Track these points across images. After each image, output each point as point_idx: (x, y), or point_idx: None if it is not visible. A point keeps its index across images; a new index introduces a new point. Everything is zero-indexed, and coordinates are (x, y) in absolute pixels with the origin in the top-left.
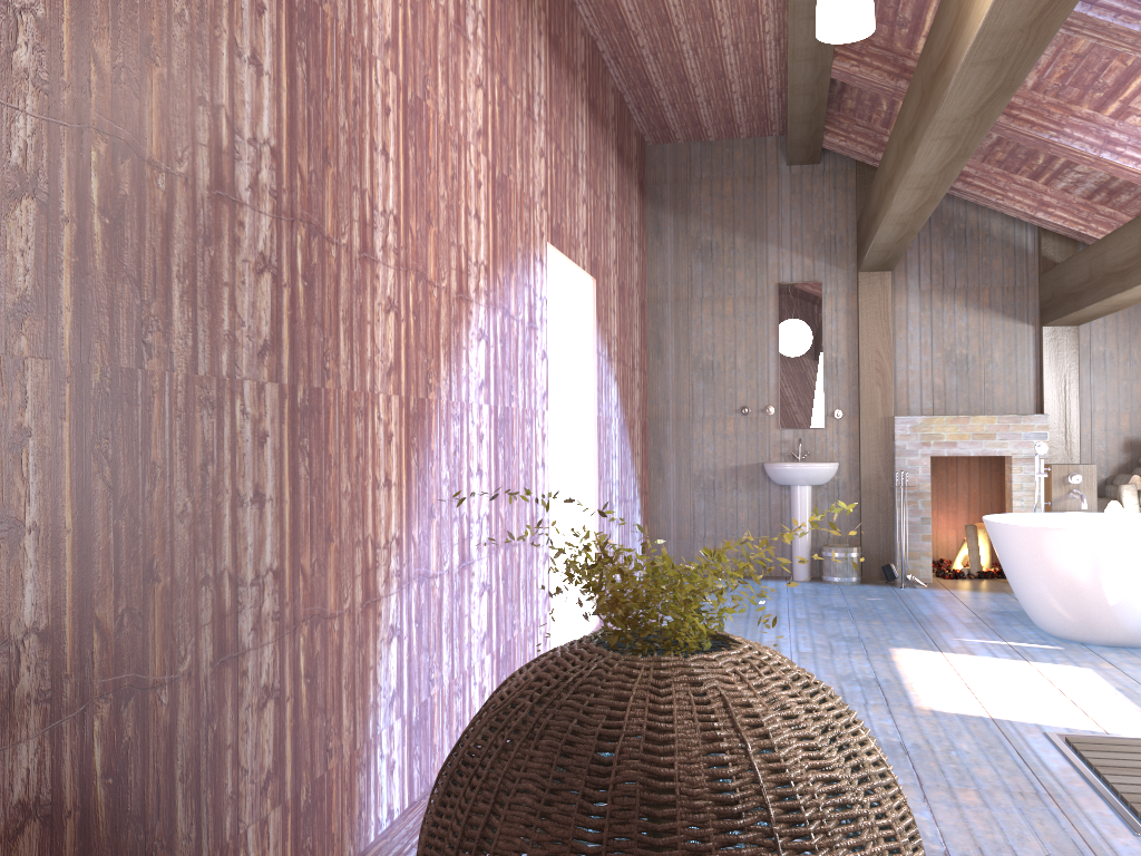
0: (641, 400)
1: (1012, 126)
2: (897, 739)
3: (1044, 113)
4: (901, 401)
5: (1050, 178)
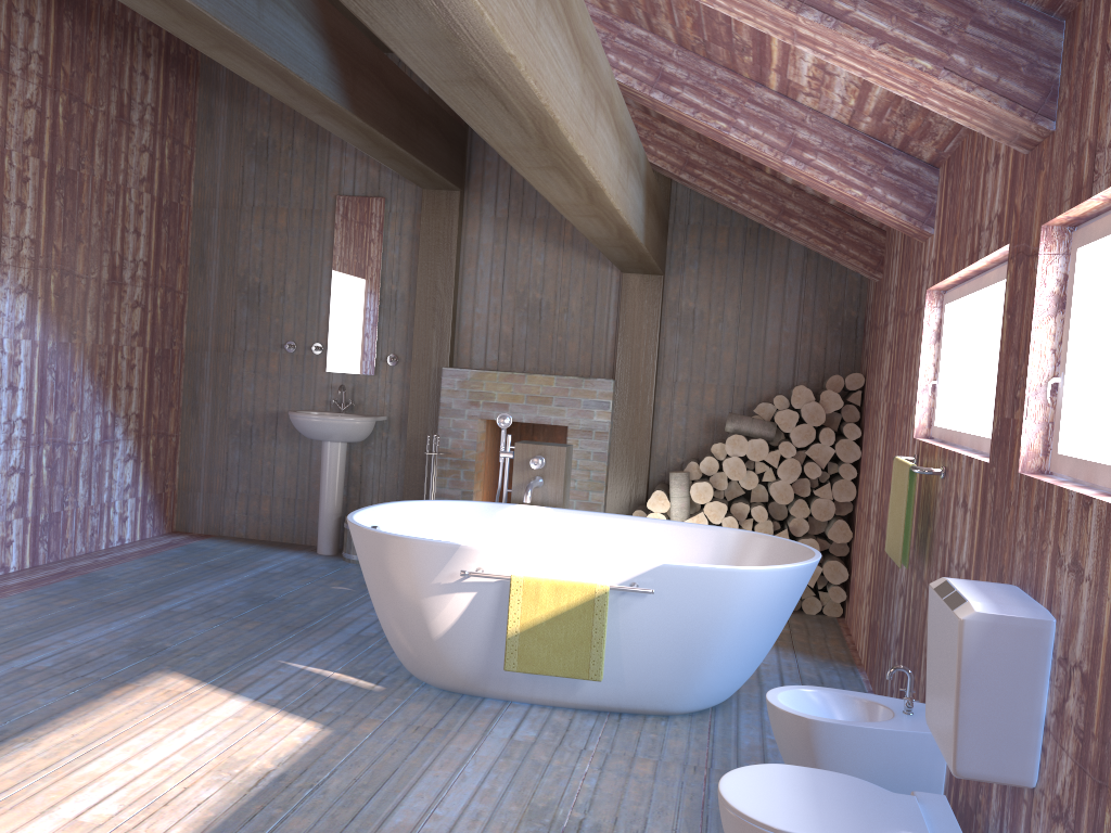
0: (151, 323)
1: None
2: None
3: None
4: (465, 350)
5: None
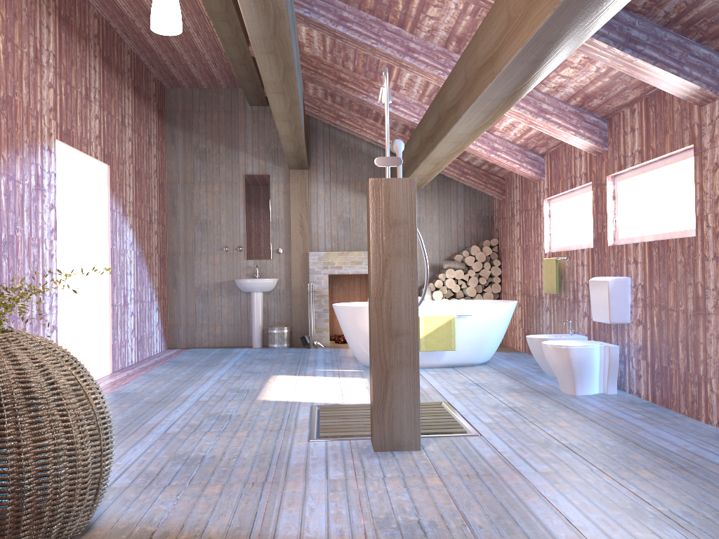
0: (159, 242)
1: (344, 90)
2: (231, 413)
3: (360, 84)
4: (315, 244)
5: (382, 121)
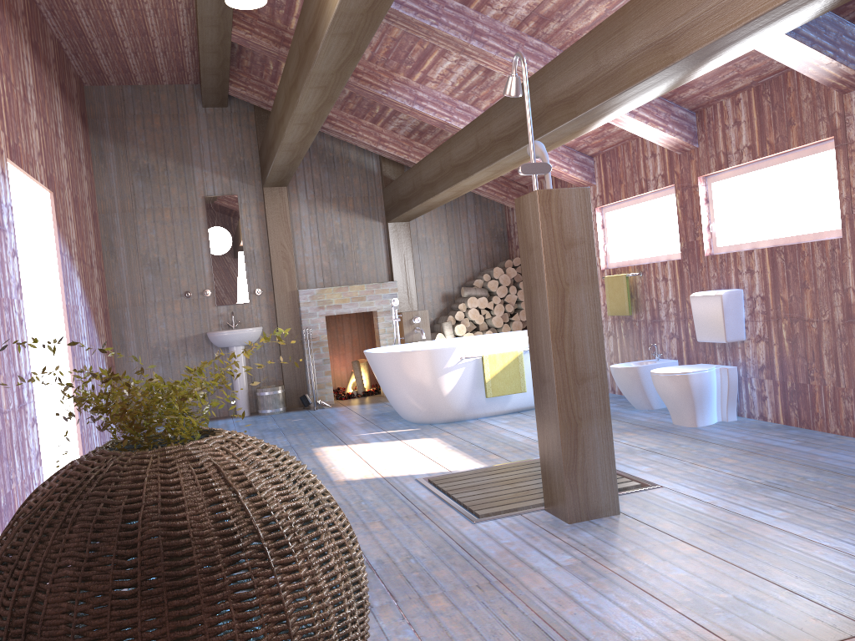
0: (101, 292)
1: (358, 84)
2: None
3: (377, 77)
4: (302, 279)
5: (384, 123)
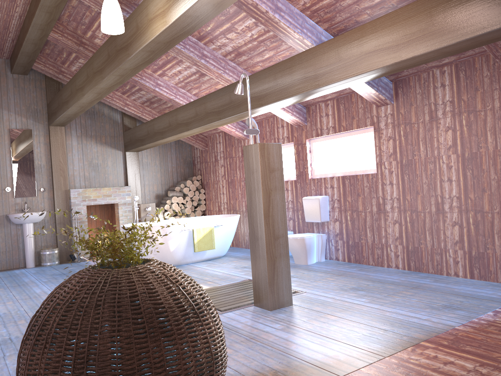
0: None
1: None
2: None
3: None
4: (72, 183)
5: (129, 95)
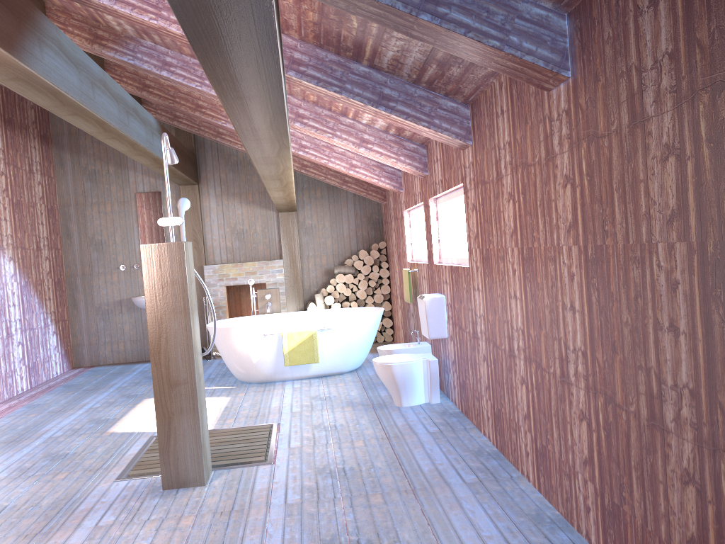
0: (53, 266)
1: (203, 117)
2: (70, 451)
3: (218, 111)
4: (210, 256)
5: None
